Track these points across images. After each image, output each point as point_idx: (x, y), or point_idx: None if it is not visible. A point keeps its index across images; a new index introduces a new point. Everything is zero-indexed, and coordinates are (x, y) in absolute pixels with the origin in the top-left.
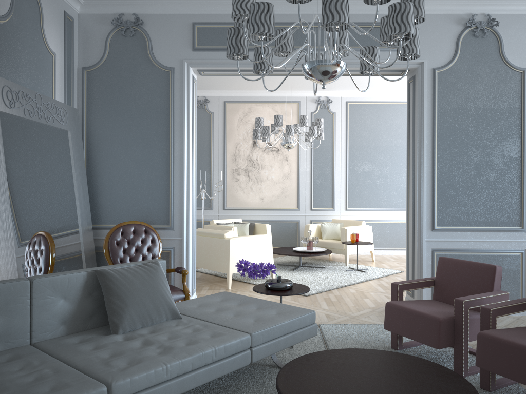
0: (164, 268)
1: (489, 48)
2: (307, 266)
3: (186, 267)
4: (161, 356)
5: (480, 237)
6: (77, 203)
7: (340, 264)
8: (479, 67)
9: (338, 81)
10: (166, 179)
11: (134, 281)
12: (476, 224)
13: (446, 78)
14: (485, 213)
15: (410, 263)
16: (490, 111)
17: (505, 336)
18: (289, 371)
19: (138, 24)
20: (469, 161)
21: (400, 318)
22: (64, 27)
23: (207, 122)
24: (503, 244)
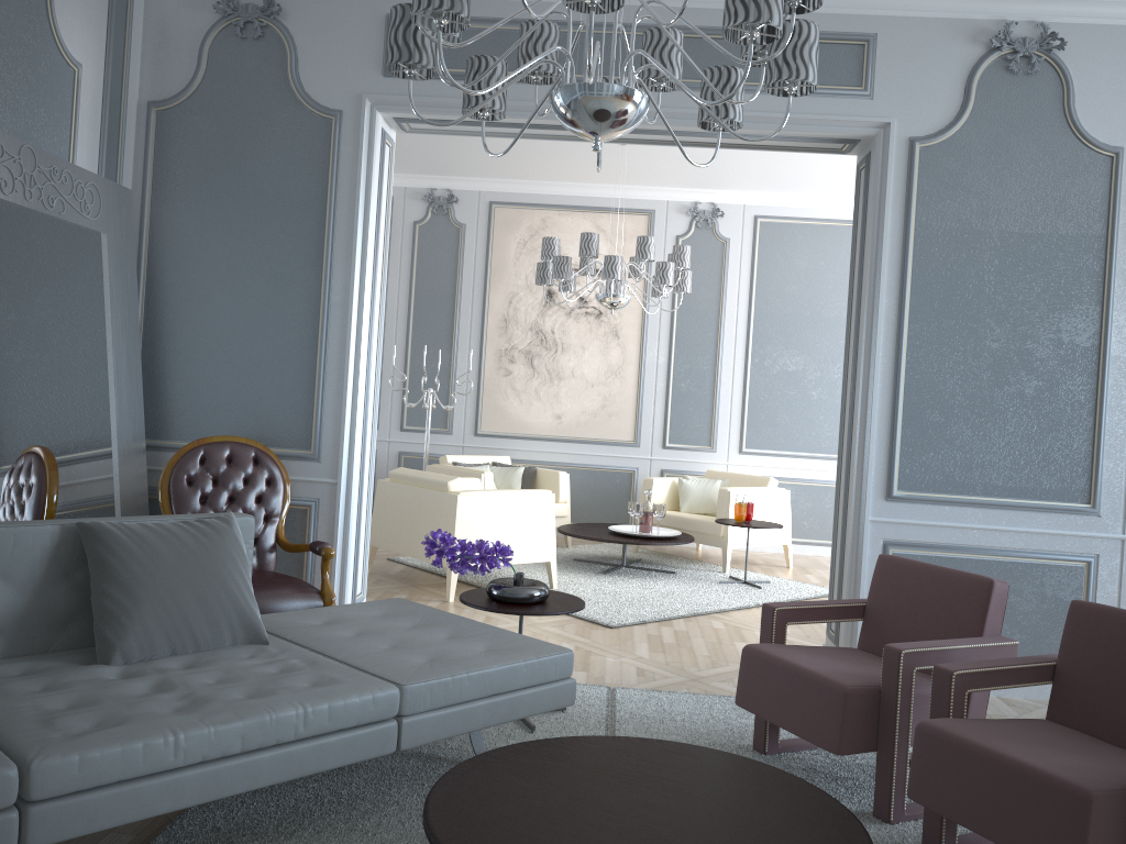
0: (248, 534)
1: (1040, 100)
2: (638, 567)
3: (342, 543)
4: (173, 716)
5: (995, 522)
6: (112, 389)
7: (712, 568)
8: (1015, 140)
9: (736, 170)
10: (311, 351)
11: (164, 554)
12: (987, 492)
13: (939, 161)
14: (1010, 467)
15: (837, 571)
16: (1035, 240)
17: (973, 735)
18: (469, 774)
19: (271, 13)
20: (981, 349)
21: (769, 683)
22: (109, 11)
23: (450, 246)
24: (1047, 541)
